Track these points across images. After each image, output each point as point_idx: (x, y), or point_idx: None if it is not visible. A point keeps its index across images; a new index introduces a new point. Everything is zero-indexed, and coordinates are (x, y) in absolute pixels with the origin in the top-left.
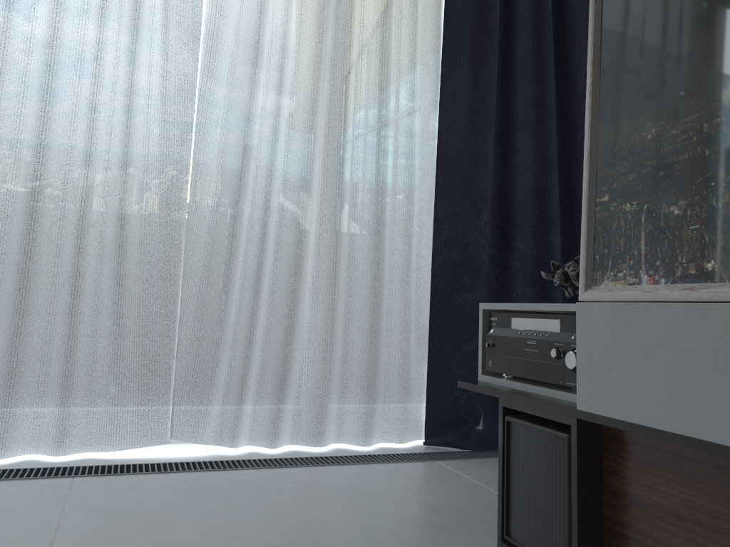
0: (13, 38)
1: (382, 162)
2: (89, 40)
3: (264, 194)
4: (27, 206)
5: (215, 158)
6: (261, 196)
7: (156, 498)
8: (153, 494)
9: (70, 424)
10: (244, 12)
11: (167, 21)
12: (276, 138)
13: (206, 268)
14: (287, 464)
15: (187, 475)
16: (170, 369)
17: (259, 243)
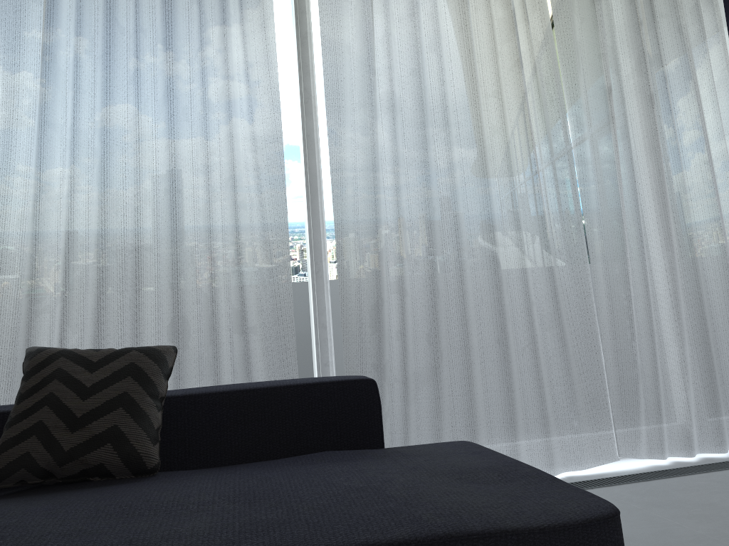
0: (456, 177)
1: (721, 220)
2: (499, 168)
3: (640, 261)
4: (495, 297)
5: (597, 238)
6: (637, 262)
7: (683, 496)
8: (674, 494)
9: (554, 452)
10: (592, 122)
11: (549, 143)
12: (640, 216)
13: (611, 324)
14: (722, 467)
15: (666, 480)
16: (606, 404)
17: (645, 299)
